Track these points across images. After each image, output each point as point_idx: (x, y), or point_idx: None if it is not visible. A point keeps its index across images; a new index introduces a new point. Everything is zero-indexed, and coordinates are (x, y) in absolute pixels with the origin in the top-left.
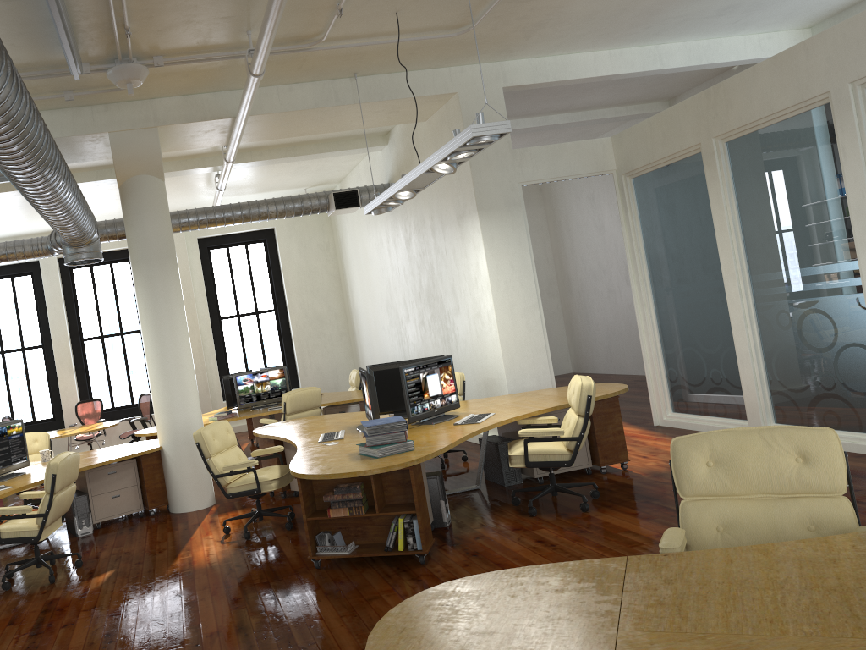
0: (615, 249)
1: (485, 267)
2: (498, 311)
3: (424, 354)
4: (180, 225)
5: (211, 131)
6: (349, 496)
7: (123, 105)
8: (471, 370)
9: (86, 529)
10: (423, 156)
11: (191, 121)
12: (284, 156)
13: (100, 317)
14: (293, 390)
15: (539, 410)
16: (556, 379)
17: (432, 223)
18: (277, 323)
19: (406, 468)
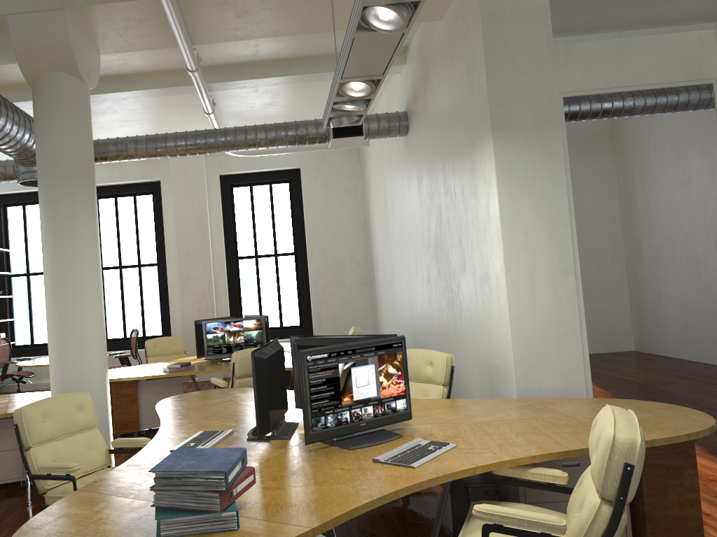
0: (703, 209)
1: (496, 211)
2: (510, 274)
3: (430, 318)
4: (156, 150)
5: (146, 21)
6: None
7: None
8: (474, 348)
9: None
10: (436, 68)
11: (107, 1)
12: (278, 75)
13: (120, 248)
14: (248, 349)
15: (533, 456)
16: (612, 358)
17: (442, 154)
18: (296, 267)
19: None
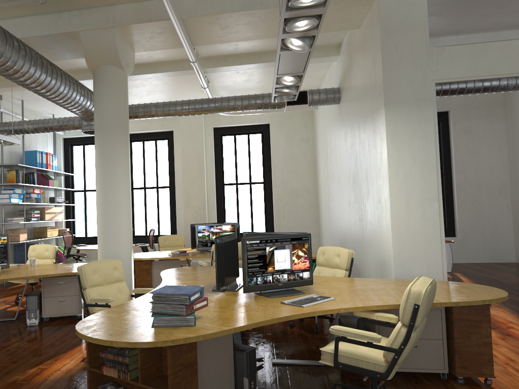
0: None
1: (385, 157)
2: (393, 199)
3: (349, 229)
4: (169, 111)
5: (163, 33)
6: (119, 359)
7: (91, 10)
8: (373, 249)
9: (33, 320)
10: (356, 60)
11: (140, 22)
12: (251, 63)
13: (145, 175)
14: None
15: (377, 305)
16: (496, 266)
17: (358, 118)
18: (264, 192)
19: (164, 346)
